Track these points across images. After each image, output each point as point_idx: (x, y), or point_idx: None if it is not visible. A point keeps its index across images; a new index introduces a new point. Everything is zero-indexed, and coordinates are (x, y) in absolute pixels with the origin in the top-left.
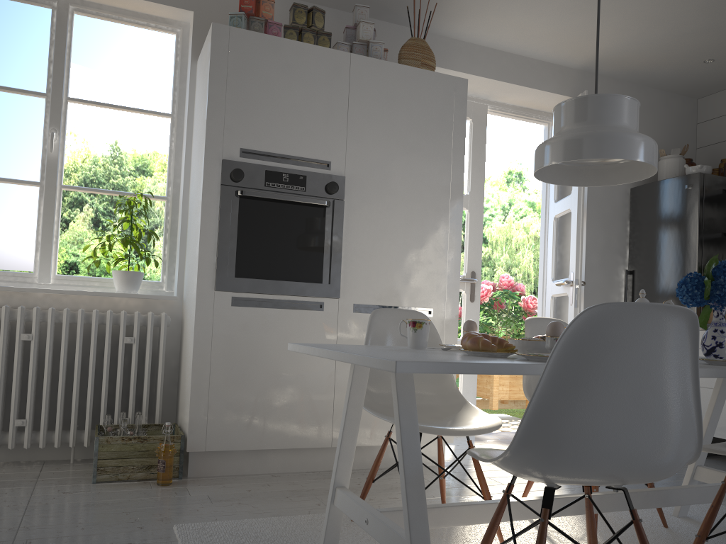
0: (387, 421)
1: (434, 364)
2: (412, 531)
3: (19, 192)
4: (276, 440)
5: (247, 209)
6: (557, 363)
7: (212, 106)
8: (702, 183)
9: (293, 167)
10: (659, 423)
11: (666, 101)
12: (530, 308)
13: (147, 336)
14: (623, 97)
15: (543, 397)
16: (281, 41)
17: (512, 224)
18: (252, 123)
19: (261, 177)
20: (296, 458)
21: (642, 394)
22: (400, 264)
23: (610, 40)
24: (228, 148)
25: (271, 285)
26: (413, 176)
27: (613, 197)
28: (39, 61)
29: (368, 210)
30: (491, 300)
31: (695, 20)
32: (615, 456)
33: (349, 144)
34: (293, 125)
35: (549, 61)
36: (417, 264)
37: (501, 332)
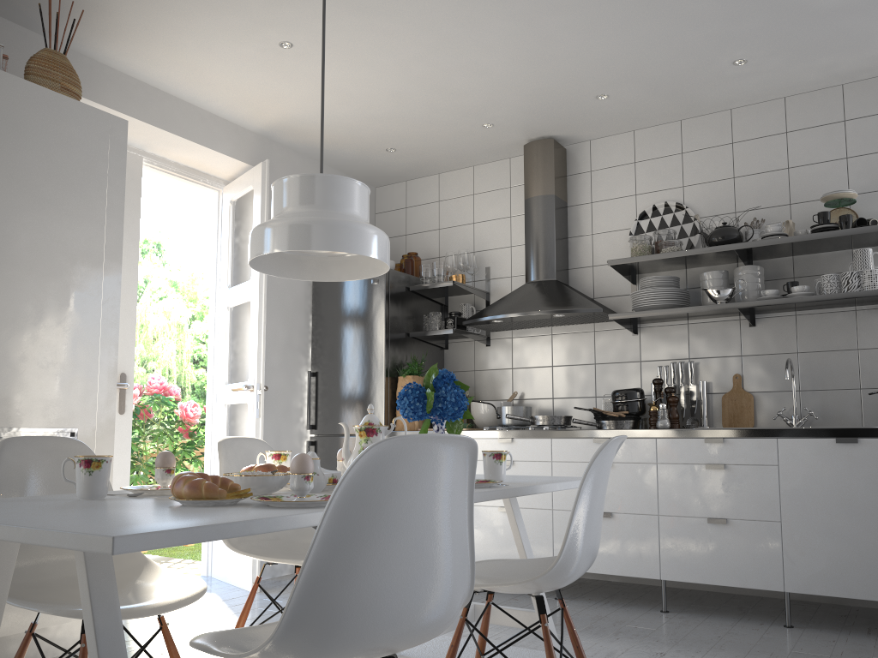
0: (40, 611)
1: (168, 533)
2: None
3: None
4: None
5: None
6: (335, 514)
7: None
8: (388, 279)
9: None
10: (440, 573)
11: None
12: (190, 417)
13: None
14: (356, 182)
15: (318, 561)
16: None
17: (149, 307)
18: None
19: None
20: None
21: (425, 541)
22: (28, 366)
23: (295, 106)
24: None
25: None
26: (49, 241)
27: (295, 287)
28: None
29: None
30: (137, 408)
31: (383, 105)
32: (399, 621)
33: None
34: None
35: (223, 116)
36: (55, 366)
37: (150, 449)
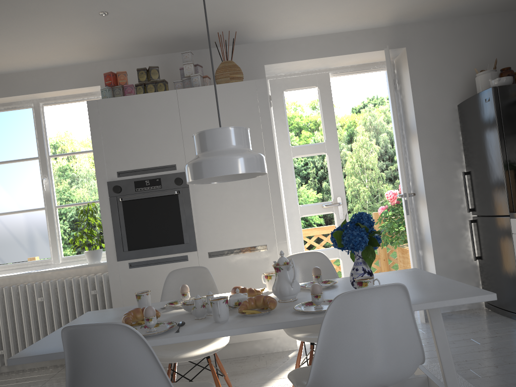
0: None
1: (31, 357)
2: None
3: (36, 215)
4: None
5: (128, 208)
6: (70, 357)
7: (95, 151)
8: (497, 95)
9: (151, 174)
10: None
11: (483, 23)
12: None
13: (103, 288)
14: (216, 129)
15: (71, 377)
16: (130, 97)
17: None
18: (121, 154)
19: (132, 186)
20: None
21: (116, 374)
22: (237, 219)
23: (390, 4)
24: (110, 174)
25: (150, 251)
26: None
27: (442, 117)
28: (31, 139)
29: (207, 189)
30: None
31: None
32: None
33: (186, 149)
34: (146, 148)
35: (361, 29)
36: (249, 217)
37: None
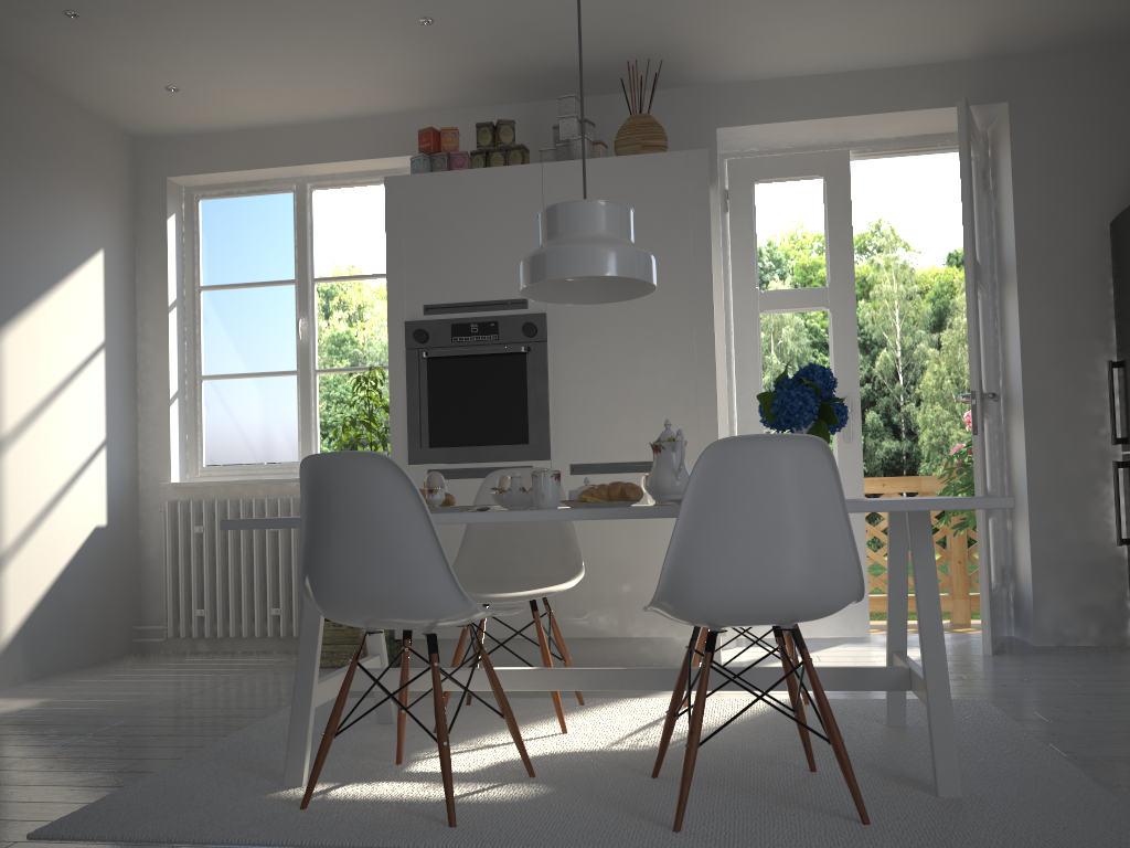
0: None
1: (254, 521)
2: (297, 675)
3: (281, 383)
4: (489, 629)
5: (436, 371)
6: (309, 512)
7: (391, 267)
8: None
9: (483, 314)
10: (393, 564)
11: None
12: None
13: None
14: (574, 202)
15: (307, 544)
16: (459, 174)
17: None
18: (434, 275)
19: (447, 333)
20: (520, 650)
21: (370, 537)
22: (629, 408)
23: (970, 13)
24: (411, 308)
25: (467, 452)
26: None
27: (1073, 246)
28: (287, 248)
29: (579, 348)
30: None
31: None
32: (359, 595)
33: None
34: (479, 265)
35: (916, 63)
36: (653, 405)
37: None
